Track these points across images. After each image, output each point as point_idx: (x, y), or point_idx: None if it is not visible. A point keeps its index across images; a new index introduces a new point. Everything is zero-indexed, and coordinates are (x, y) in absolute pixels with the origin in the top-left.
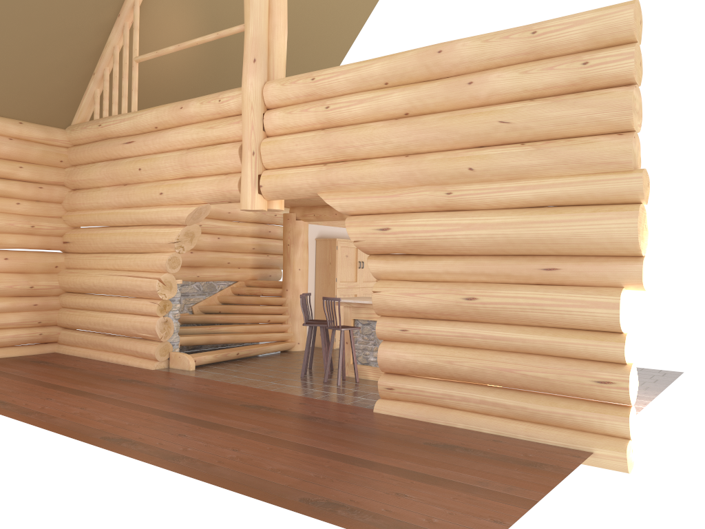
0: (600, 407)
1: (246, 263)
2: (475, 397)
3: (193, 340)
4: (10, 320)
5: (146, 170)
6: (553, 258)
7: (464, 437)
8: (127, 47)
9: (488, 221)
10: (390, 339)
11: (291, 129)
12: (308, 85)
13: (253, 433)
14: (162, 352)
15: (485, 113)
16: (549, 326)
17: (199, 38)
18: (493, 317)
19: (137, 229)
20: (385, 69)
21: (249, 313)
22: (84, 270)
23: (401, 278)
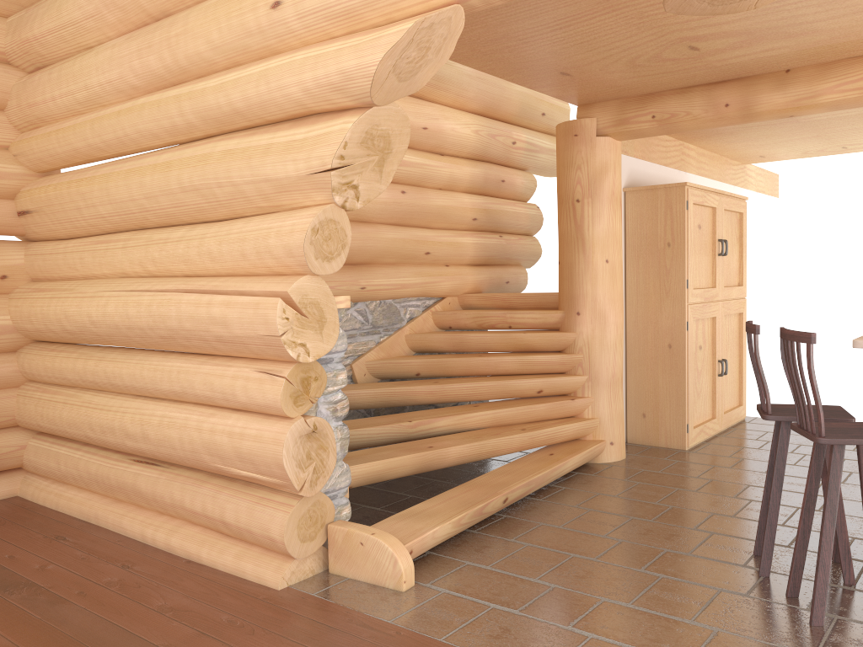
0: None
1: (461, 254)
2: None
3: (383, 471)
4: None
5: None
6: None
7: None
8: None
9: None
10: None
11: None
12: None
13: None
14: (306, 528)
15: None
16: None
17: None
18: None
19: (203, 145)
20: None
21: (488, 373)
22: (69, 282)
23: None
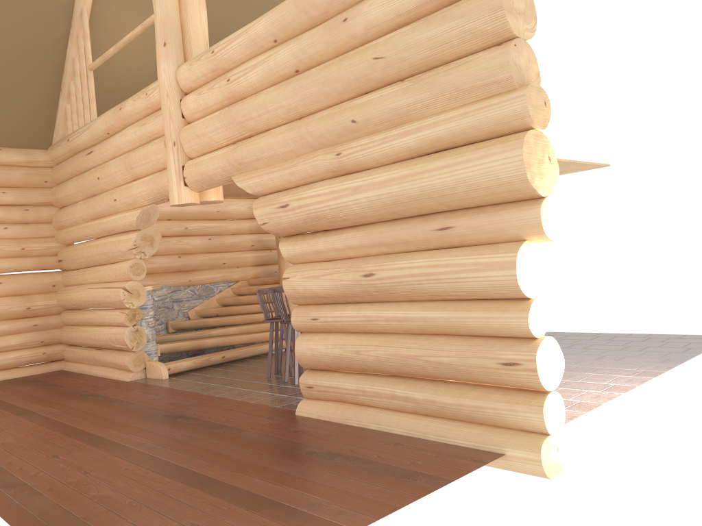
0: (512, 395)
1: (245, 261)
2: (386, 391)
3: (176, 347)
4: (11, 342)
5: (103, 178)
6: (448, 215)
7: (364, 441)
8: (83, 57)
9: (375, 180)
10: (306, 330)
11: (205, 111)
12: (210, 59)
13: (132, 450)
14: (137, 362)
15: (360, 52)
16: (452, 298)
17: (129, 34)
18: (394, 295)
19: (105, 239)
20: (269, 25)
21: (247, 312)
22: (75, 286)
23: (311, 260)
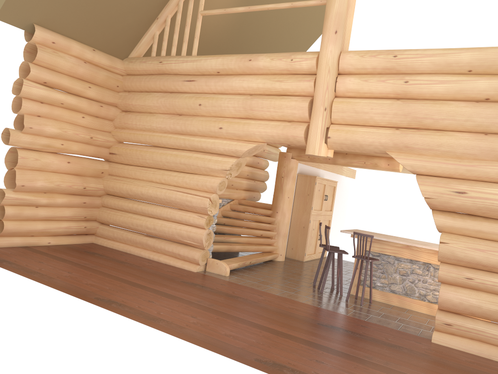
0: None
1: (242, 186)
2: None
3: (219, 248)
4: (65, 214)
5: (206, 106)
6: None
7: None
8: (193, 1)
9: None
10: (450, 283)
11: (363, 94)
12: (389, 60)
13: (375, 364)
14: (203, 258)
15: None
16: None
17: (271, 5)
18: None
19: (188, 153)
20: (474, 59)
21: (246, 227)
22: (128, 179)
23: (466, 234)
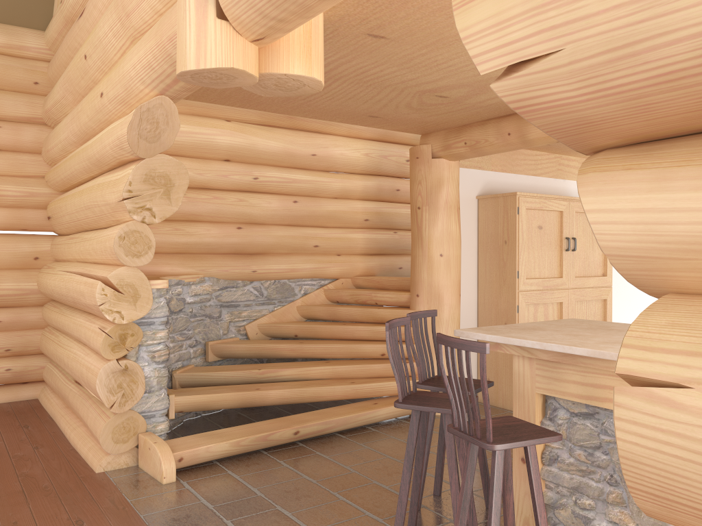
0: None
1: (351, 246)
2: None
3: (208, 402)
4: None
5: (90, 55)
6: None
7: None
8: None
9: None
10: None
11: None
12: None
13: None
14: (120, 434)
15: None
16: None
17: None
18: None
19: (94, 180)
20: None
21: (348, 338)
22: (60, 263)
23: None
